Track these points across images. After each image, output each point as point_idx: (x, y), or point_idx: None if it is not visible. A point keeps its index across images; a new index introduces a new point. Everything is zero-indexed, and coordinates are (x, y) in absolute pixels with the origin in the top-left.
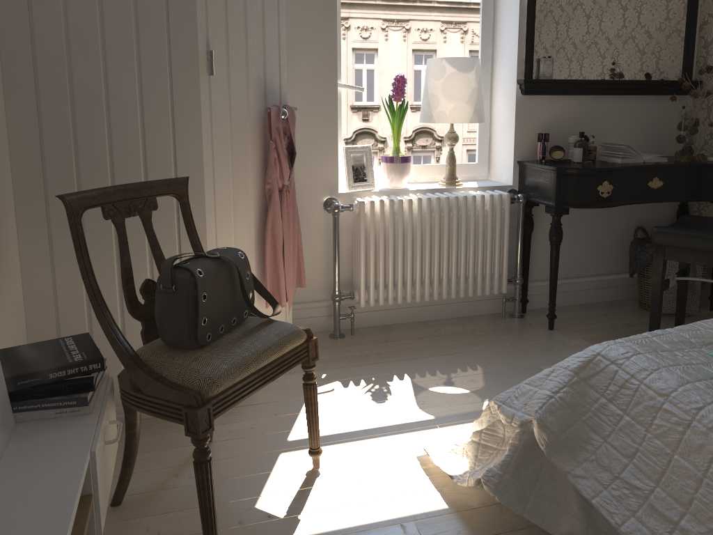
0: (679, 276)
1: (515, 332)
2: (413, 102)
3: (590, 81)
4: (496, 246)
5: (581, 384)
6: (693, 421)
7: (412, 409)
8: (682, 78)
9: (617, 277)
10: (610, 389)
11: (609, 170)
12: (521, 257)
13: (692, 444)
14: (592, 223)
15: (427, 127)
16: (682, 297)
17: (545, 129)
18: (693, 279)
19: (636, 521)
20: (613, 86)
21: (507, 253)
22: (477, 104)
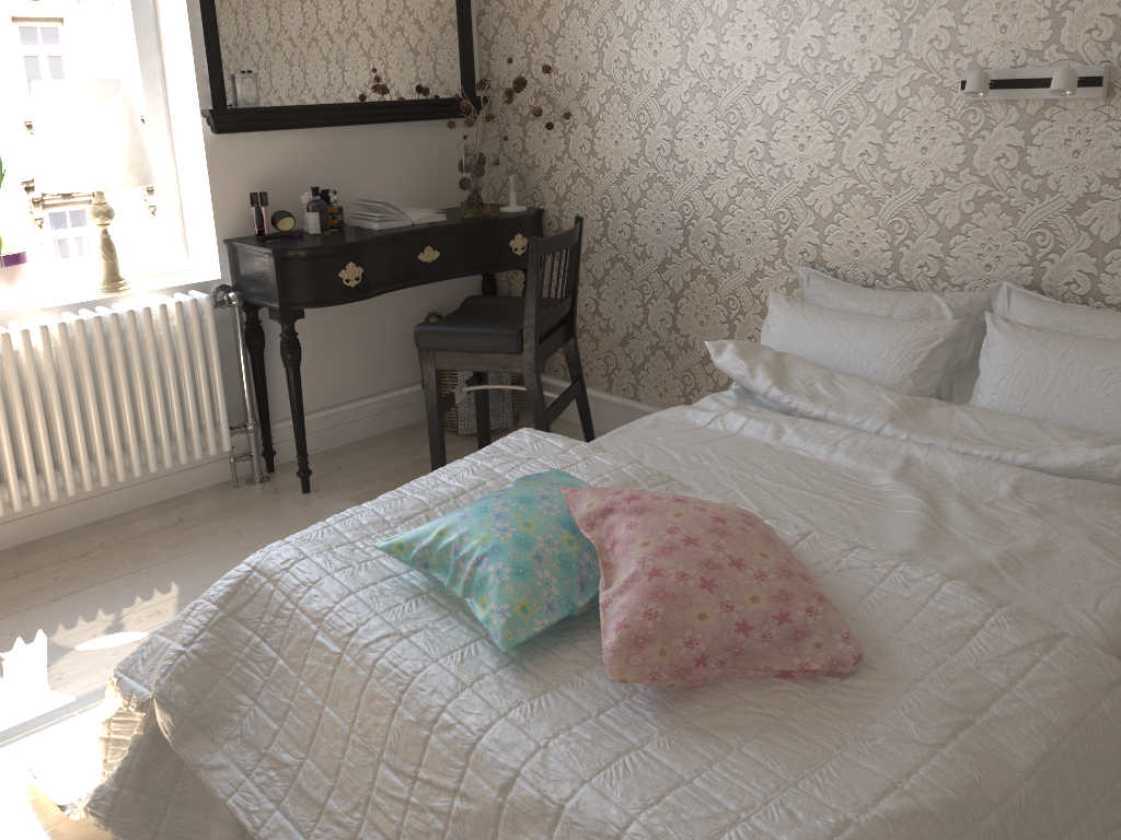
0: (473, 384)
1: (249, 509)
2: (24, 154)
3: (321, 107)
4: (201, 381)
5: (228, 622)
6: (344, 653)
7: (37, 695)
8: (463, 93)
9: (410, 390)
10: (264, 621)
11: (353, 245)
12: (251, 389)
13: (341, 688)
14: (361, 319)
15: (60, 195)
16: (482, 411)
17: (263, 185)
18: (484, 388)
19: (280, 815)
20: (360, 112)
21: (223, 389)
22: (132, 155)
